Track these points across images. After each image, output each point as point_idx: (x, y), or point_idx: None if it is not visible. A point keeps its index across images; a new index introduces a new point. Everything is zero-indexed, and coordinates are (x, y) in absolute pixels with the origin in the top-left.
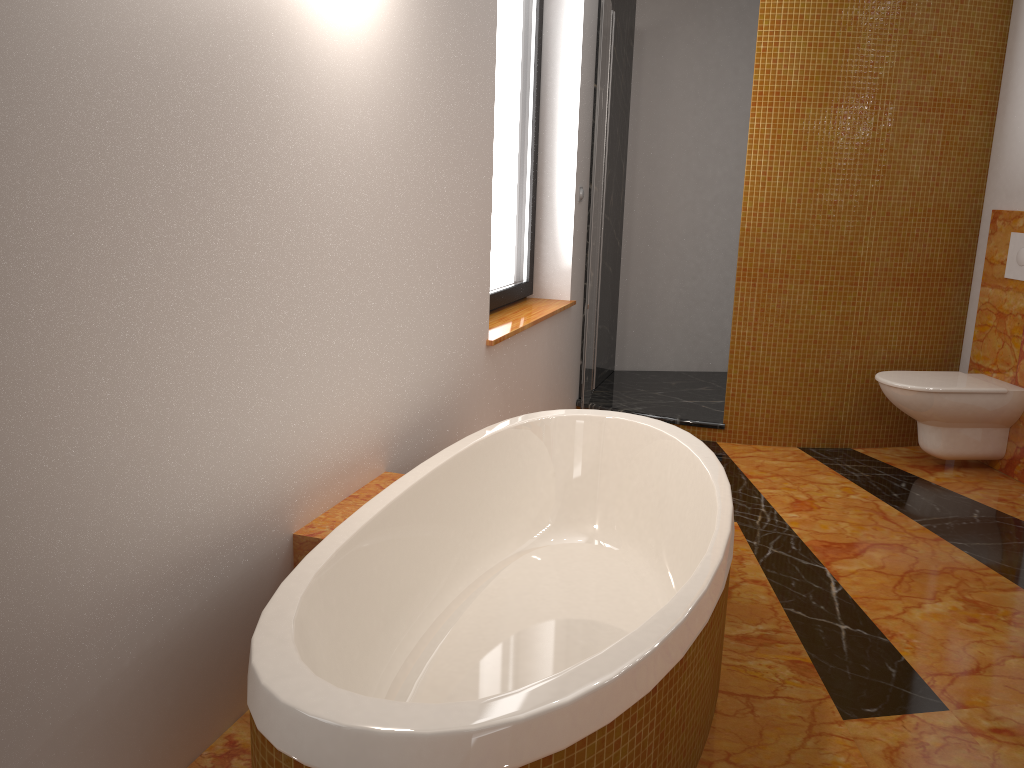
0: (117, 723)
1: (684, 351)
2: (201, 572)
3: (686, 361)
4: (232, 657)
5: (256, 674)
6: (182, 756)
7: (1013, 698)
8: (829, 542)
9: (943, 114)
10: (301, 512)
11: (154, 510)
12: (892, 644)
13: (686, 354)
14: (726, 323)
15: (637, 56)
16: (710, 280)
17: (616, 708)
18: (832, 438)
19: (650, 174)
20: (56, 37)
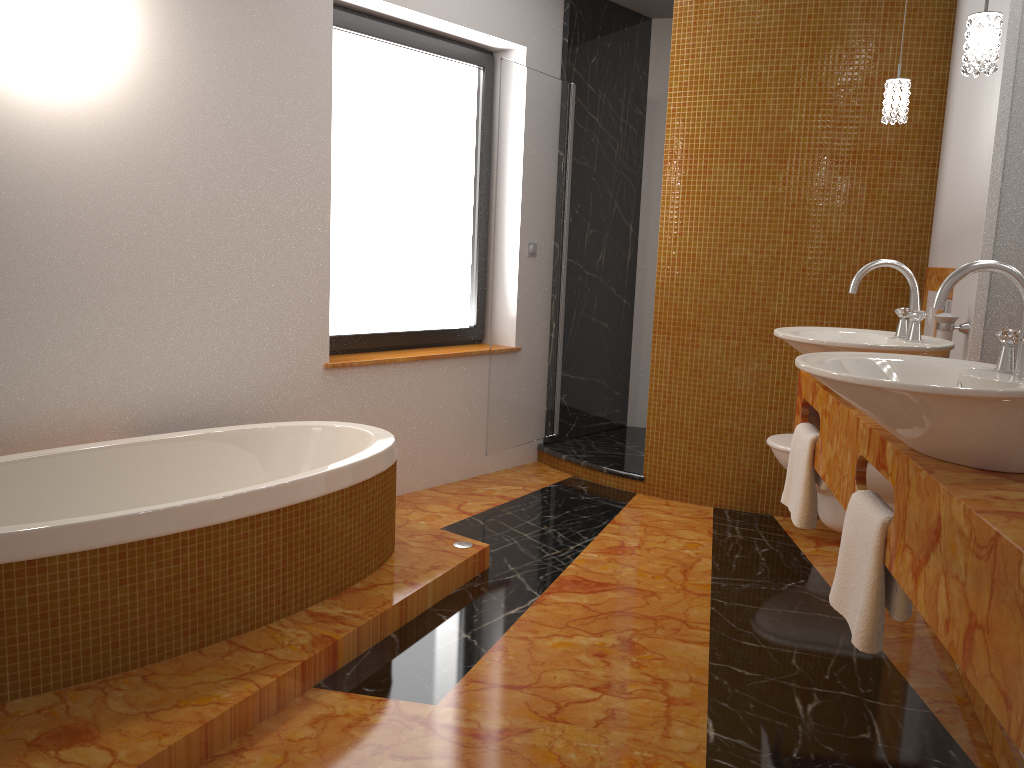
0: None
1: None
2: None
3: None
4: None
5: None
6: None
7: (513, 711)
8: (585, 579)
9: (865, 166)
10: None
11: None
12: (484, 655)
13: None
14: None
15: (649, 124)
16: None
17: None
18: (751, 502)
19: None
20: None
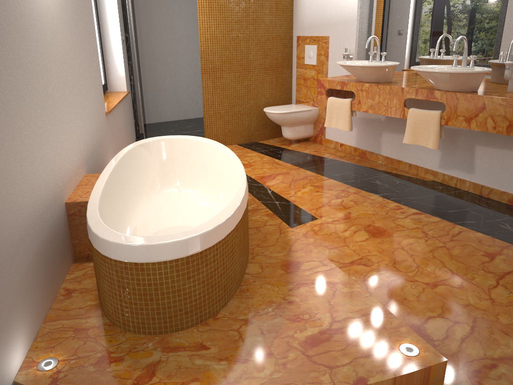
0: (33, 282)
1: (176, 111)
2: (43, 219)
3: (178, 115)
4: (57, 256)
5: (105, 240)
6: (51, 297)
7: (336, 211)
8: (262, 176)
9: None
10: (65, 193)
11: (27, 192)
12: (295, 204)
13: (177, 112)
14: (193, 95)
15: None
16: (183, 76)
17: (234, 223)
18: (249, 138)
19: (148, 26)
20: None
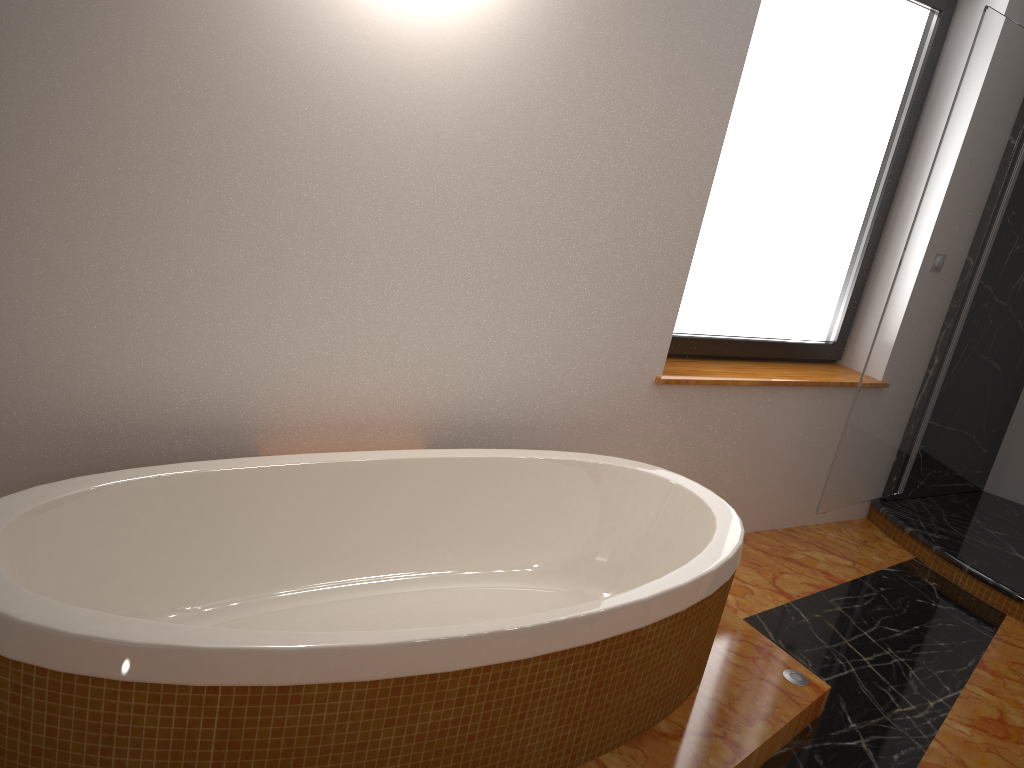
0: None
1: None
2: (126, 442)
3: None
4: None
5: None
6: None
7: None
8: None
9: None
10: (275, 441)
11: (75, 376)
12: None
13: None
14: None
15: None
16: None
17: (134, 672)
18: None
19: None
20: (18, 4)
